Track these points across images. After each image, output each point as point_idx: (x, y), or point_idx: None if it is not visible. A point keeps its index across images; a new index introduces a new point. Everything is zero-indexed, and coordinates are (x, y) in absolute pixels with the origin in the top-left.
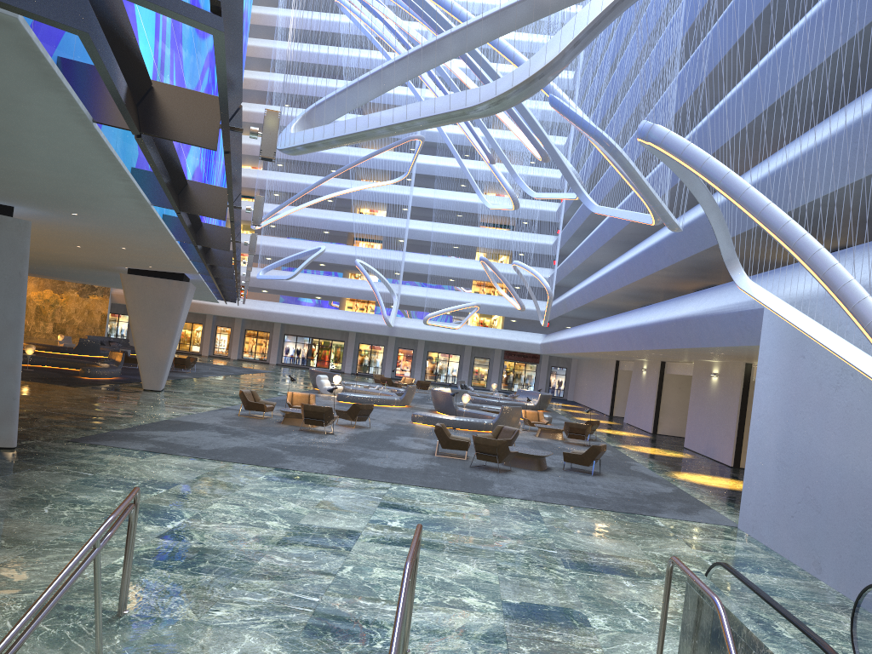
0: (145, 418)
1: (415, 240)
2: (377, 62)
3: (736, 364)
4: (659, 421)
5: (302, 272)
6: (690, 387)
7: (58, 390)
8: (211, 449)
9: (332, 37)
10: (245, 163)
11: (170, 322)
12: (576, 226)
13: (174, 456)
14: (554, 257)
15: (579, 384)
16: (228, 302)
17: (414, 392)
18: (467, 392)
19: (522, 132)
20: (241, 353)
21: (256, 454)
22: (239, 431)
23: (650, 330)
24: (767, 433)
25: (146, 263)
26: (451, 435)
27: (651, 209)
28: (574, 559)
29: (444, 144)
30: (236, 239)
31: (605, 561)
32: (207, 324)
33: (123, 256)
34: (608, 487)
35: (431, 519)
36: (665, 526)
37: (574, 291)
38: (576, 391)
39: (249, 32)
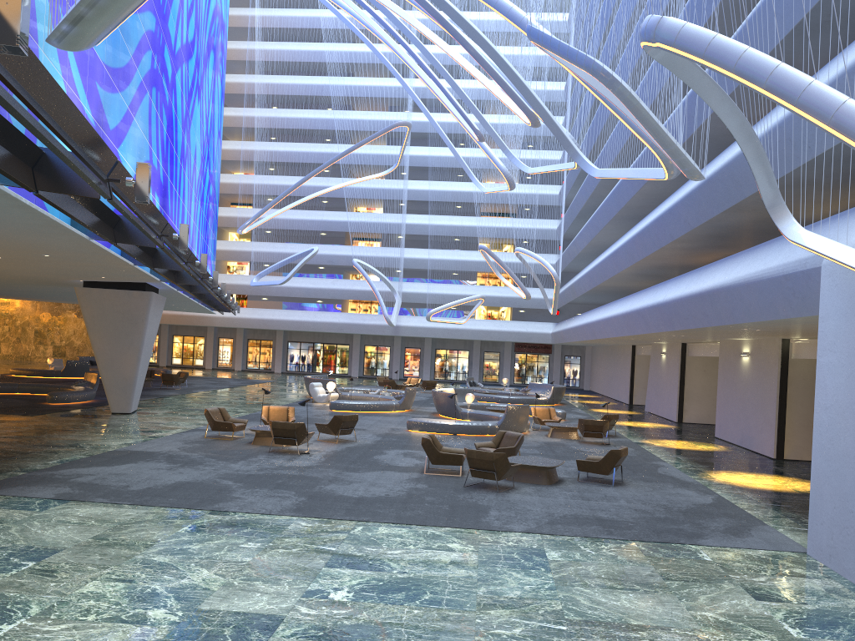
0: (86, 450)
1: (415, 235)
2: (362, 55)
3: (770, 341)
4: (684, 409)
5: (301, 276)
6: (715, 369)
7: (7, 421)
8: (142, 488)
9: (315, 33)
10: (237, 169)
11: (134, 337)
12: (580, 205)
13: (86, 504)
14: (558, 240)
15: (595, 372)
16: (227, 313)
17: (414, 395)
18: (476, 389)
19: (507, 96)
20: (245, 364)
21: (197, 491)
22: (194, 459)
23: (669, 309)
24: (841, 431)
25: (93, 273)
26: (443, 447)
27: (662, 160)
28: (591, 640)
29: (437, 134)
30: (166, 233)
31: (636, 640)
32: (208, 337)
33: (60, 266)
34: (633, 502)
35: (394, 581)
36: (713, 561)
37: (582, 275)
38: (593, 379)
39: (231, 36)
